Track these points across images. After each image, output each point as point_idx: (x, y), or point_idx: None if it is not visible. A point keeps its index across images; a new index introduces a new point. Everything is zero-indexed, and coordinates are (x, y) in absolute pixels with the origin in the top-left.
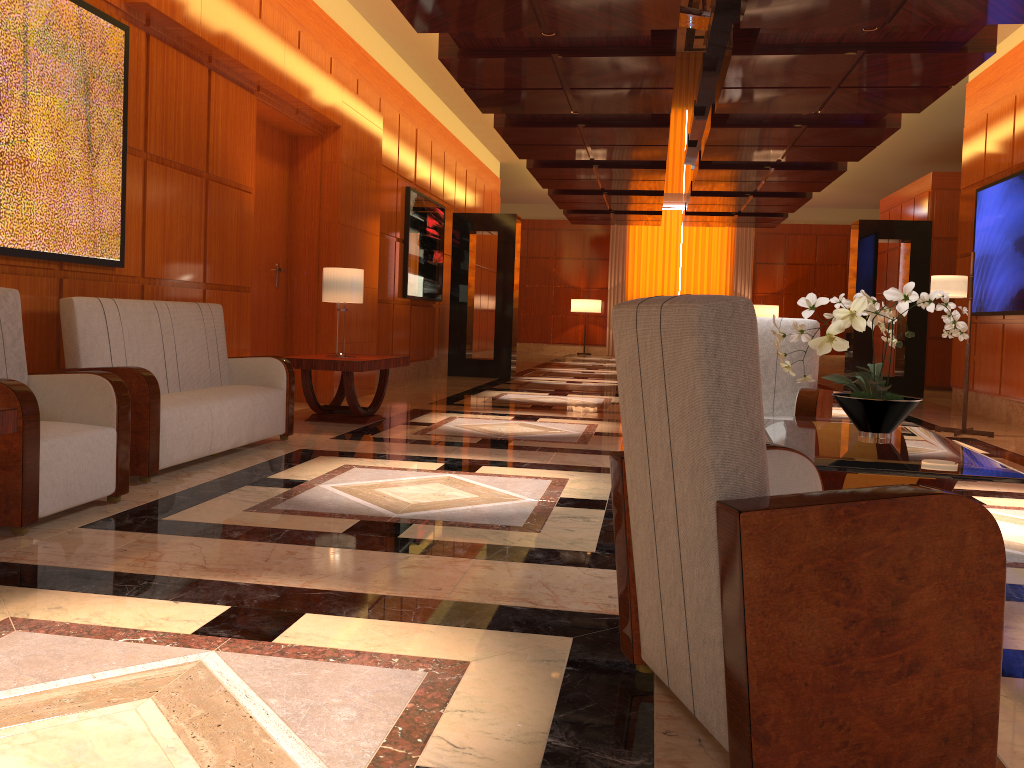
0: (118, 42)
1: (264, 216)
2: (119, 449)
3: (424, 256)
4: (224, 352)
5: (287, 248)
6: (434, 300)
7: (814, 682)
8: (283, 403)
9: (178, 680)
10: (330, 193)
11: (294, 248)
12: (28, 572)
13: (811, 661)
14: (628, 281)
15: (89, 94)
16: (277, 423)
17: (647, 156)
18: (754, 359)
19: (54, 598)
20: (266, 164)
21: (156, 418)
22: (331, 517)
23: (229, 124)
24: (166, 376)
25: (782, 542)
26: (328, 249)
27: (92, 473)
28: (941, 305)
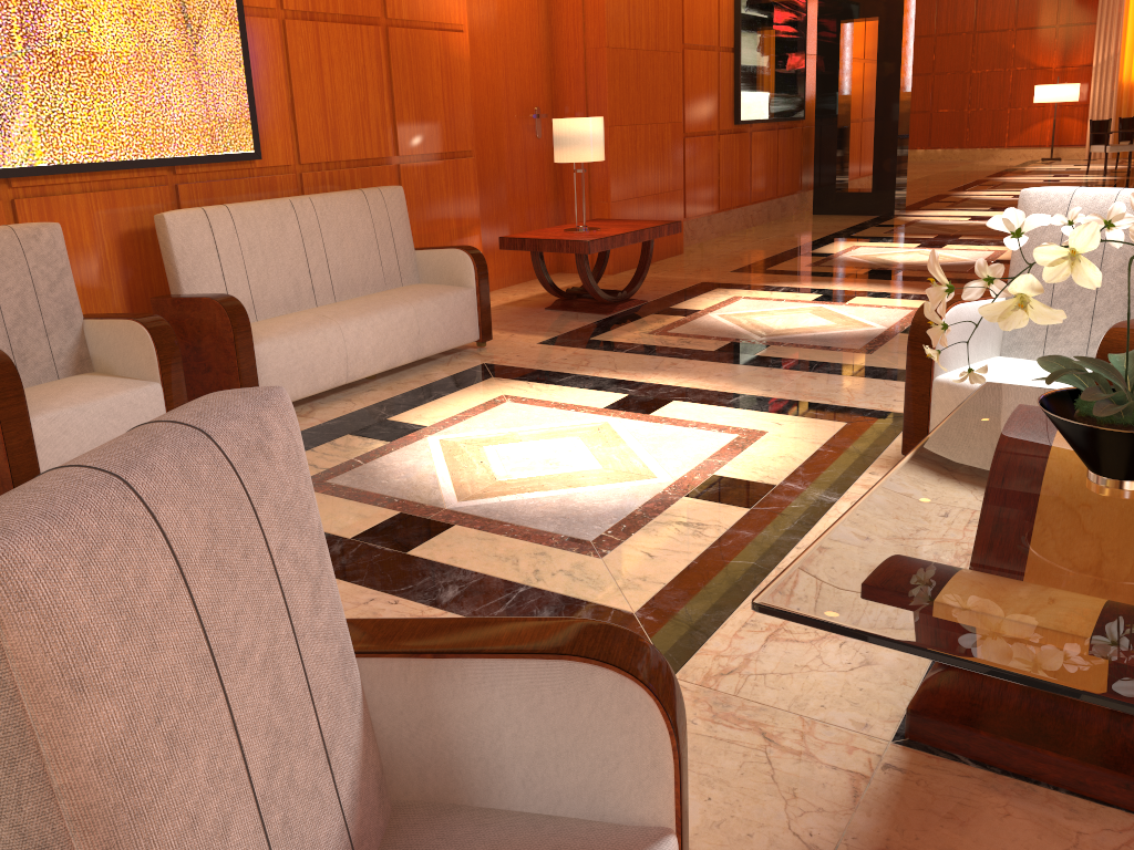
0: None
1: (510, 51)
2: (169, 406)
3: (770, 64)
4: (406, 245)
5: (551, 86)
6: (790, 120)
7: None
8: (470, 305)
9: None
10: (594, 9)
11: (558, 85)
12: None
13: None
14: (1125, 52)
15: None
16: (461, 331)
17: None
18: None
19: None
20: None
21: (248, 355)
22: (372, 504)
23: None
24: (312, 287)
25: None
26: (596, 83)
27: None
28: None
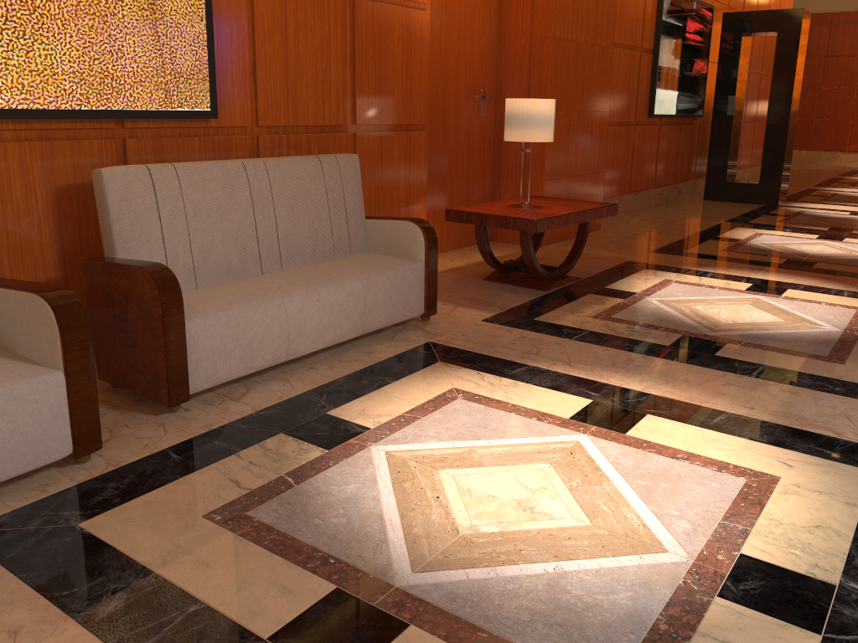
0: None
1: (463, 35)
2: (72, 398)
3: (680, 67)
4: (357, 213)
5: (496, 71)
6: (691, 117)
7: None
8: (418, 279)
9: None
10: (543, 1)
11: (503, 70)
12: None
13: None
14: None
15: None
16: (407, 305)
17: None
18: None
19: None
20: None
21: (177, 333)
22: (301, 566)
23: None
24: (259, 253)
25: None
26: (539, 70)
27: (9, 443)
28: None
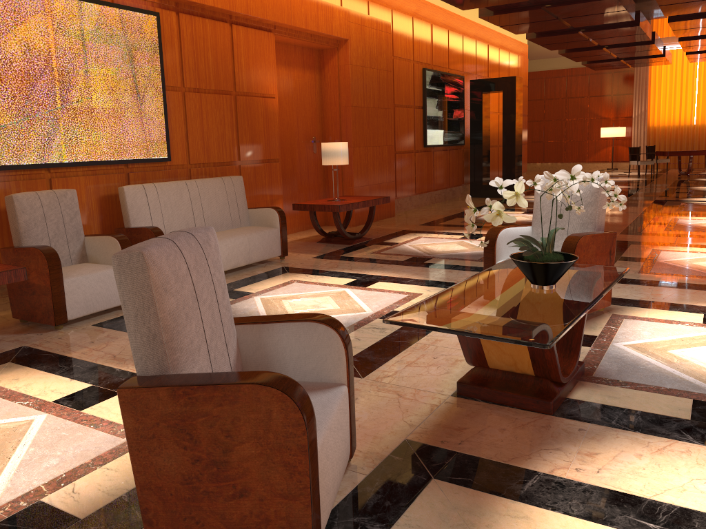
0: (152, 24)
1: (300, 107)
2: None
3: (443, 115)
4: (243, 206)
5: (321, 126)
6: (456, 145)
7: (176, 494)
8: (276, 237)
9: (9, 431)
10: (345, 86)
11: (325, 125)
12: (32, 355)
13: (173, 481)
14: (650, 110)
15: (133, 61)
16: (272, 250)
17: (615, 19)
18: (147, 289)
19: (22, 373)
20: (299, 73)
21: None
22: None
23: (250, 56)
24: (195, 225)
25: (144, 408)
26: (346, 124)
27: (105, 294)
28: (603, 182)
